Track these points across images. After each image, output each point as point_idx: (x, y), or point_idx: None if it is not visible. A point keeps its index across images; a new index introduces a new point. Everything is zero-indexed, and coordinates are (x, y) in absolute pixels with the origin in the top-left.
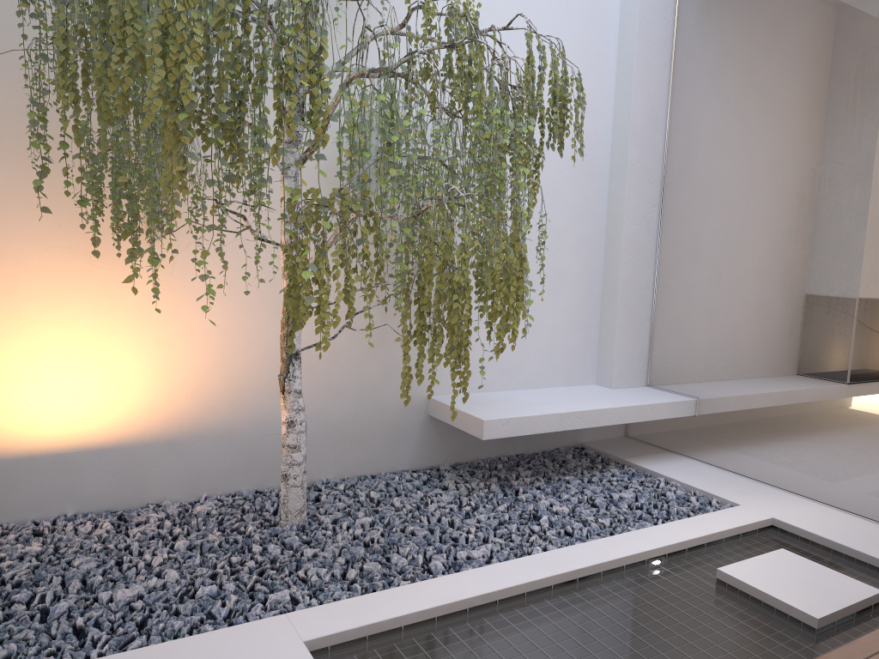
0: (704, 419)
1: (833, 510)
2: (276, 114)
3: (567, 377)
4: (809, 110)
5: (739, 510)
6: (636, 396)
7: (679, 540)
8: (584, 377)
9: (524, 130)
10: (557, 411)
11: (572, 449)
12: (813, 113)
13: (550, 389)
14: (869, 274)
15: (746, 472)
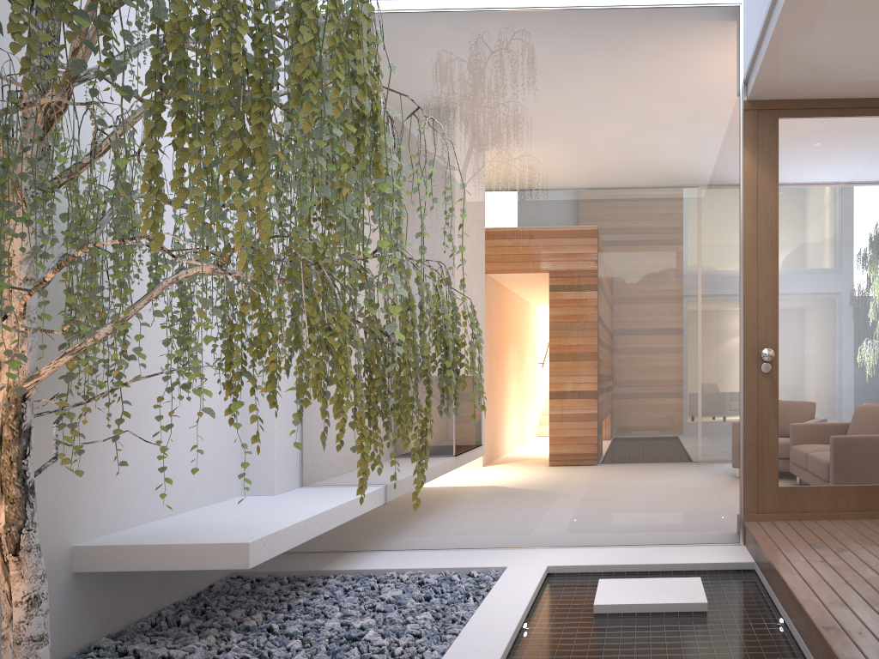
0: (398, 504)
1: (573, 549)
2: (351, 139)
3: (216, 491)
4: (496, 203)
5: (516, 569)
6: (325, 495)
7: (526, 600)
8: (231, 488)
9: (390, 191)
10: (297, 519)
11: (231, 580)
12: (500, 206)
13: (206, 508)
14: (577, 342)
15: (463, 544)
